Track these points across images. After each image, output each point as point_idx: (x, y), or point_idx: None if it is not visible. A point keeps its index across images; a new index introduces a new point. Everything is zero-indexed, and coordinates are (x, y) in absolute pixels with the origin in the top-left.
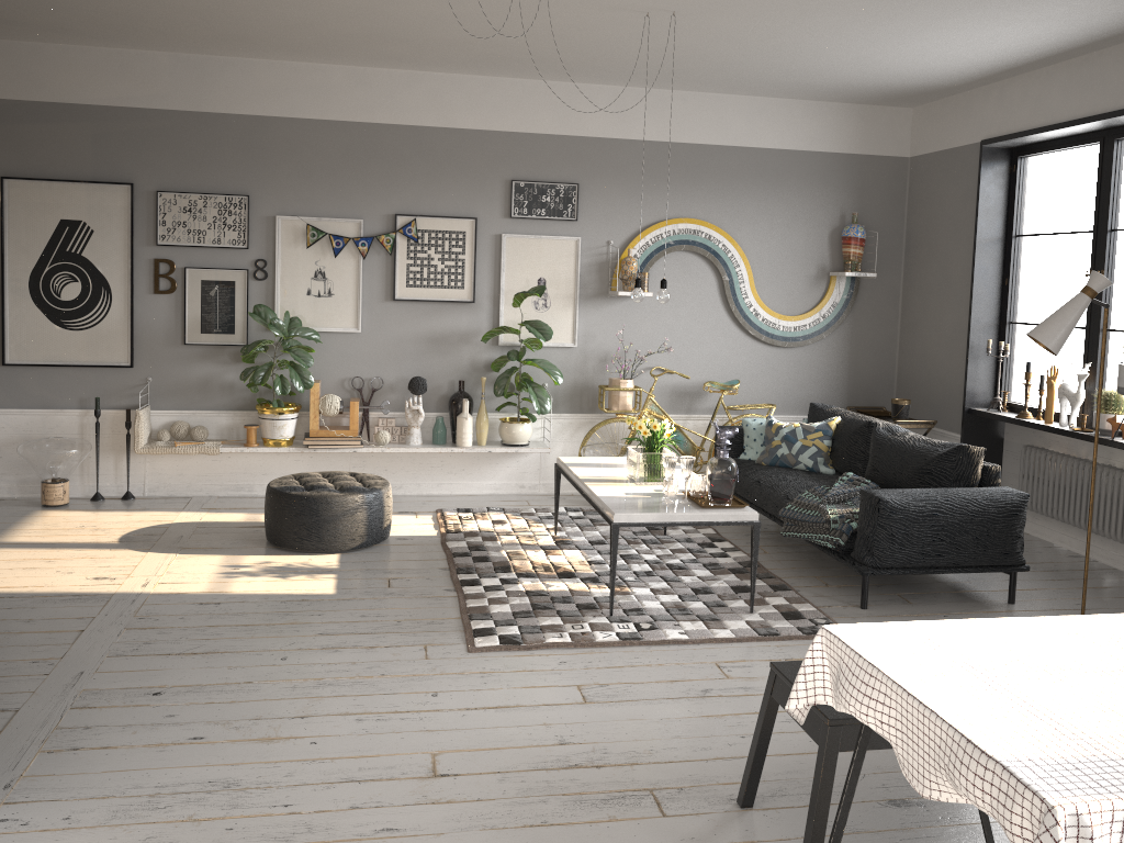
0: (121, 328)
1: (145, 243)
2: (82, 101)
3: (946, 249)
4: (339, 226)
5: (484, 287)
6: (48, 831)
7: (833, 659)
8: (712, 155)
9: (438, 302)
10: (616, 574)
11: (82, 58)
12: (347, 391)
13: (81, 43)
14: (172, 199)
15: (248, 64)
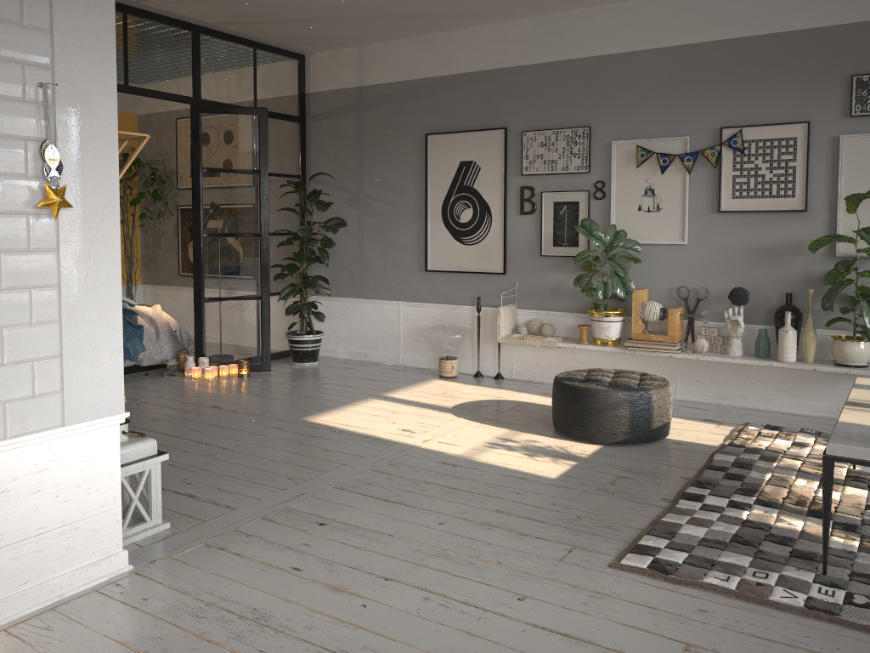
0: (497, 243)
1: (514, 174)
2: (474, 69)
3: None
4: (666, 145)
5: (819, 194)
6: (124, 604)
7: None
8: None
9: (766, 212)
10: None
11: (475, 36)
12: (674, 300)
13: (472, 24)
14: (533, 136)
15: (590, 12)
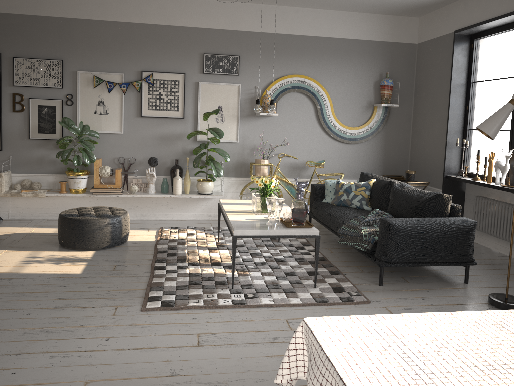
0: None
1: (7, 85)
2: None
3: (435, 91)
4: (111, 77)
5: (189, 110)
6: None
7: (308, 346)
8: (311, 41)
9: (165, 118)
10: (244, 264)
11: None
12: (116, 164)
13: None
14: (21, 61)
15: None
